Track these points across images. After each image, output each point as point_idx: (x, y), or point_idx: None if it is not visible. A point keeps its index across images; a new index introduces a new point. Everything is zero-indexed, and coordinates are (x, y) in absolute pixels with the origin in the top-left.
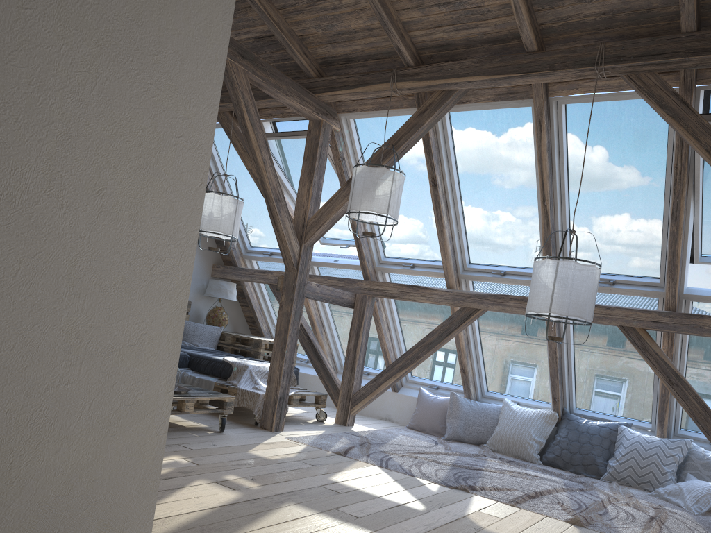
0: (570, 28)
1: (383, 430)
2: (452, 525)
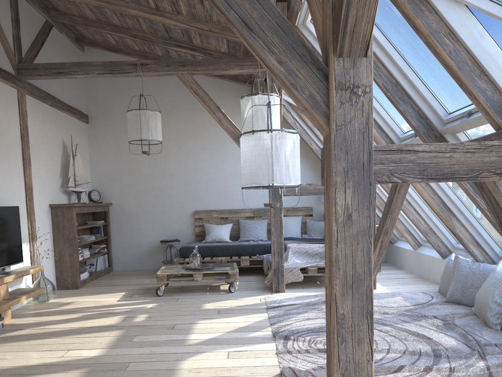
0: None
1: (394, 293)
2: (168, 355)
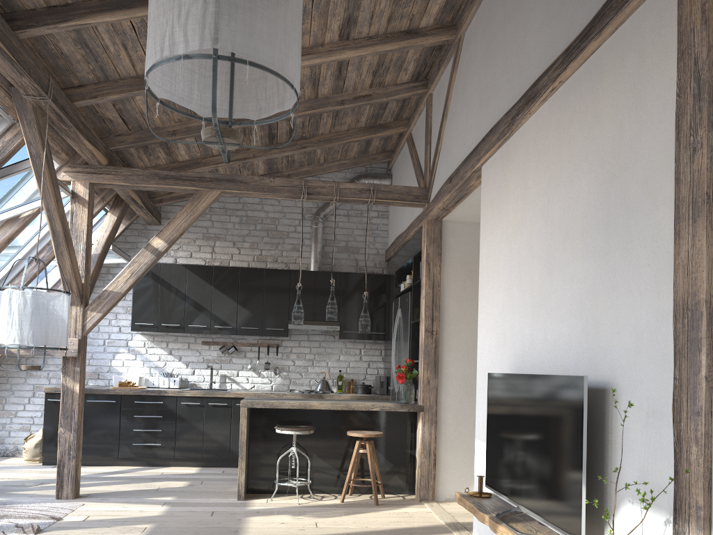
0: (35, 37)
1: None
2: None
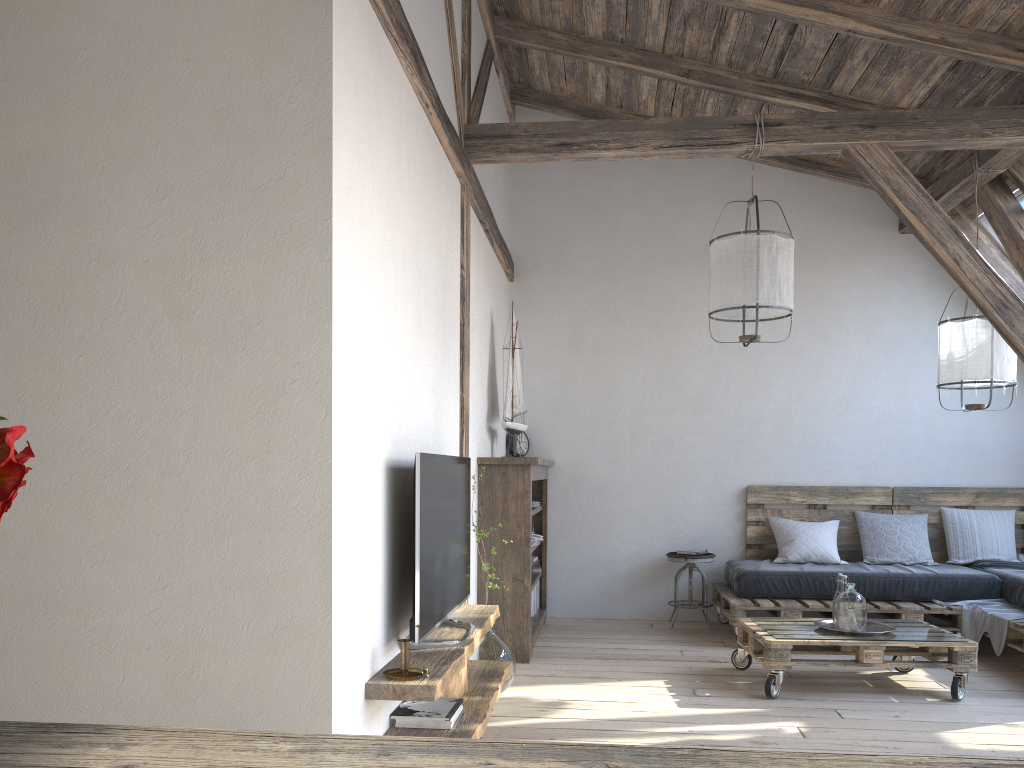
0: None
1: None
2: None
